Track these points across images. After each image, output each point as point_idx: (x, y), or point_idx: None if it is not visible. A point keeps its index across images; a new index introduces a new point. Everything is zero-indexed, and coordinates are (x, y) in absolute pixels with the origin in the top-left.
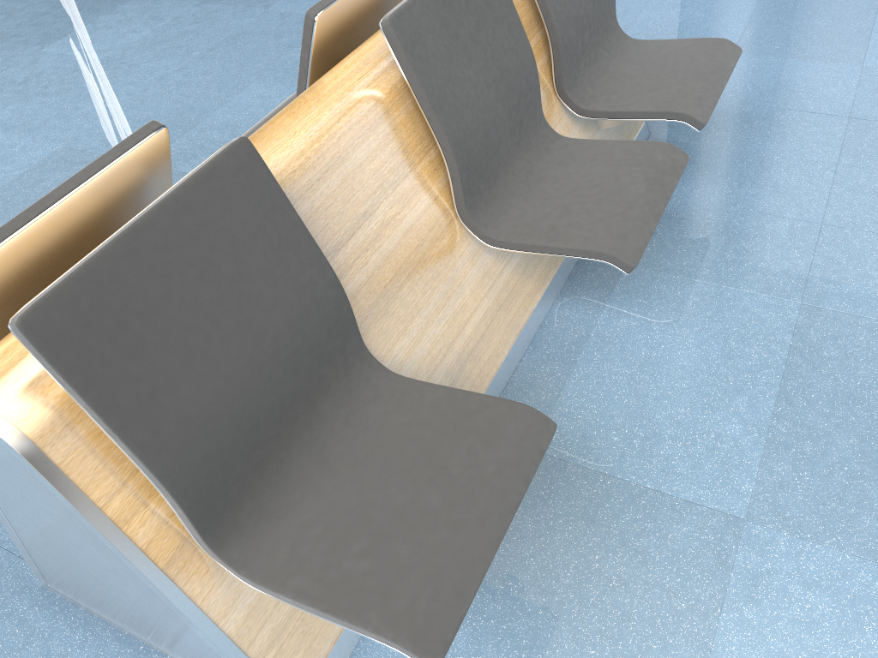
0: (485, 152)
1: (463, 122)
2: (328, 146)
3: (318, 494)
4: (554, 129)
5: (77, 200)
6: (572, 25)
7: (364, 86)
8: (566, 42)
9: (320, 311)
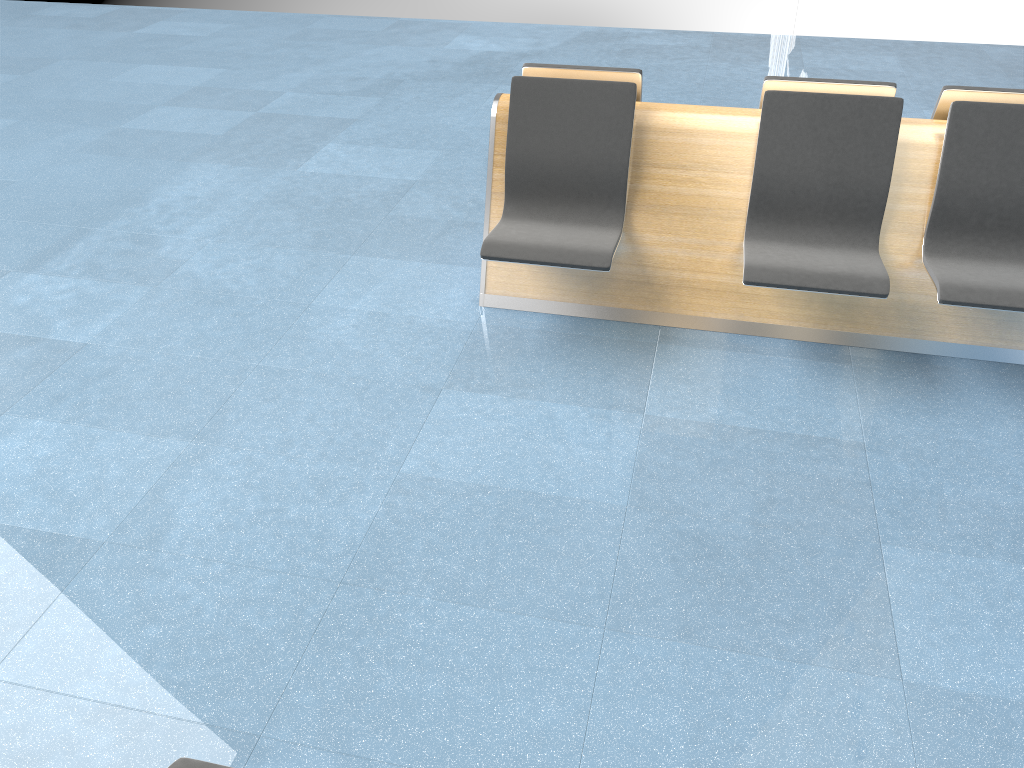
0: (786, 200)
1: (776, 170)
2: (689, 124)
3: (544, 223)
4: (898, 255)
5: (586, 74)
6: (965, 199)
7: (742, 118)
8: (946, 205)
9: (608, 168)
